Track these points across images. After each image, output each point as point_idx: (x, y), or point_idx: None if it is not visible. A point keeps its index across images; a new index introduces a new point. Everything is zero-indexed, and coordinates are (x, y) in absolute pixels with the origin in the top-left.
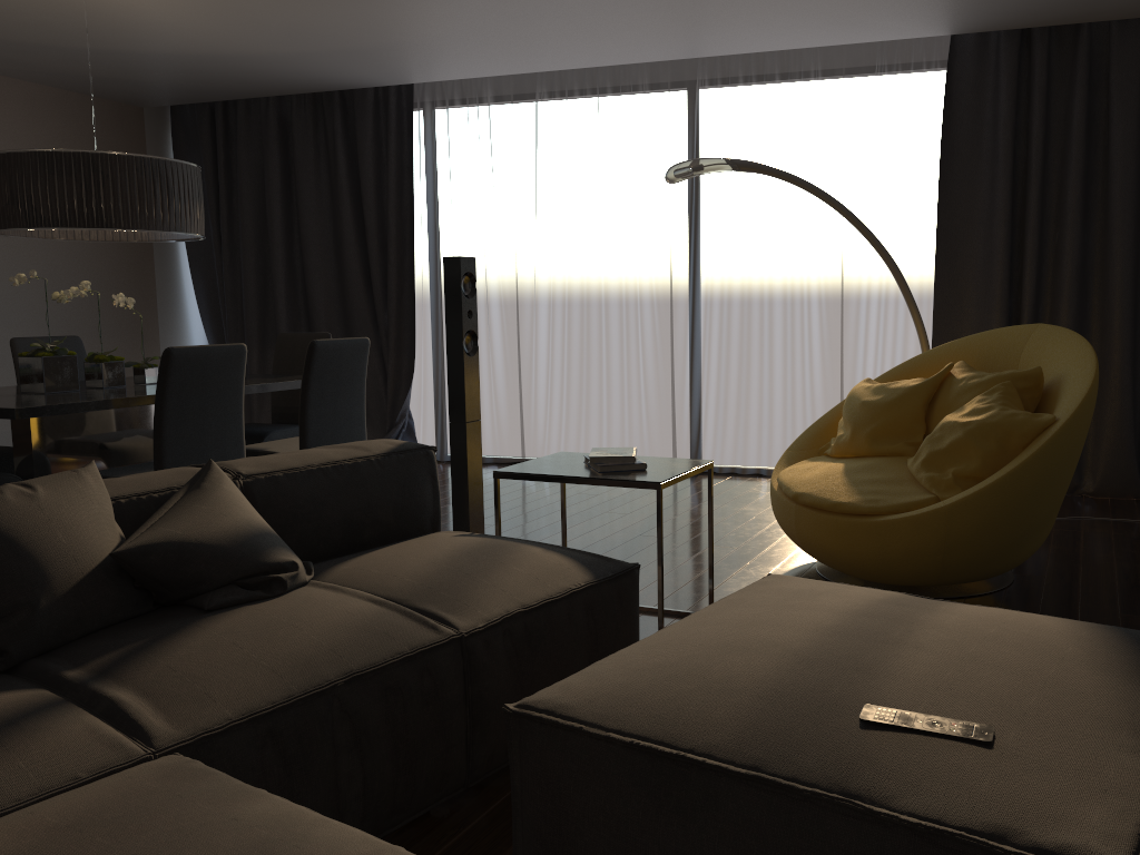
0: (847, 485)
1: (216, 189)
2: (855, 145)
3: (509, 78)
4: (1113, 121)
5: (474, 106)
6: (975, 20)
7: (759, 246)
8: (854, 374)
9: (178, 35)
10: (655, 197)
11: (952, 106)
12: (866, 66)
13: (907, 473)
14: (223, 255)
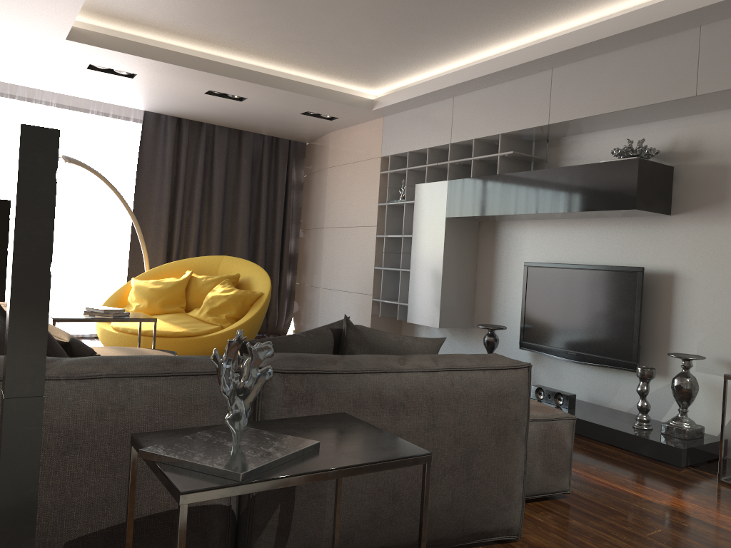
0: (173, 325)
1: None
2: (76, 149)
3: None
4: (216, 168)
5: None
6: (168, 110)
7: (5, 197)
8: (68, 277)
9: None
10: None
11: (142, 144)
12: (84, 108)
13: (195, 319)
14: None
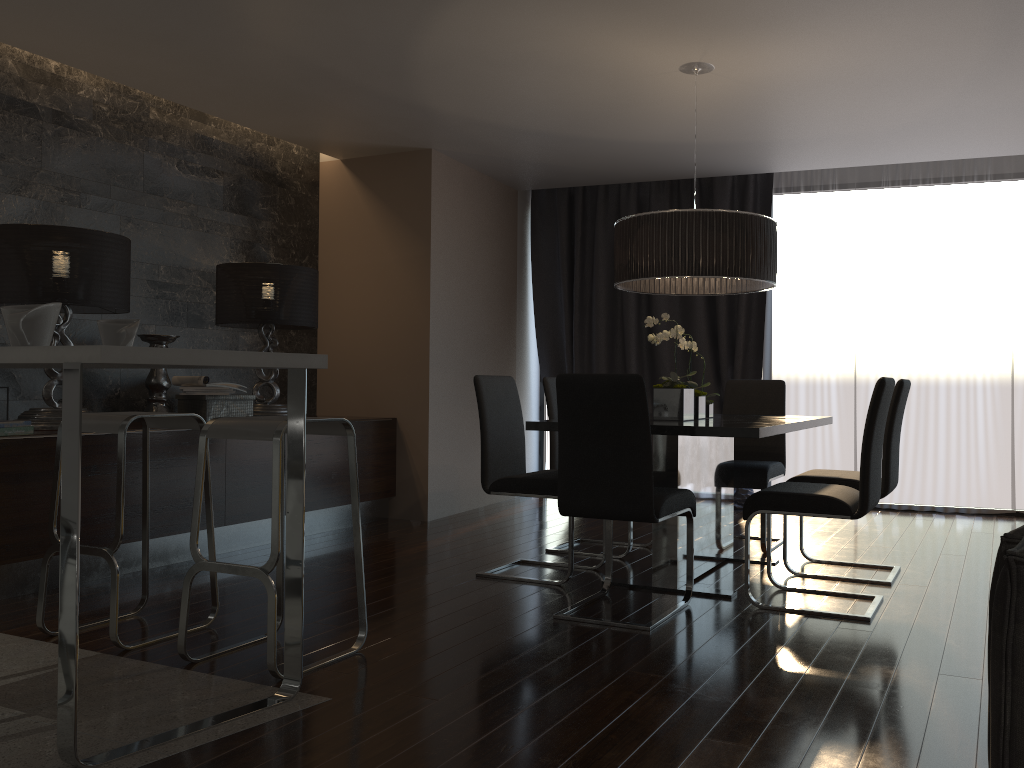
0: None
1: (568, 260)
2: None
3: (853, 169)
4: None
5: (818, 192)
6: None
7: None
8: None
9: (671, 124)
10: (996, 271)
11: None
12: None
13: None
14: (574, 317)
